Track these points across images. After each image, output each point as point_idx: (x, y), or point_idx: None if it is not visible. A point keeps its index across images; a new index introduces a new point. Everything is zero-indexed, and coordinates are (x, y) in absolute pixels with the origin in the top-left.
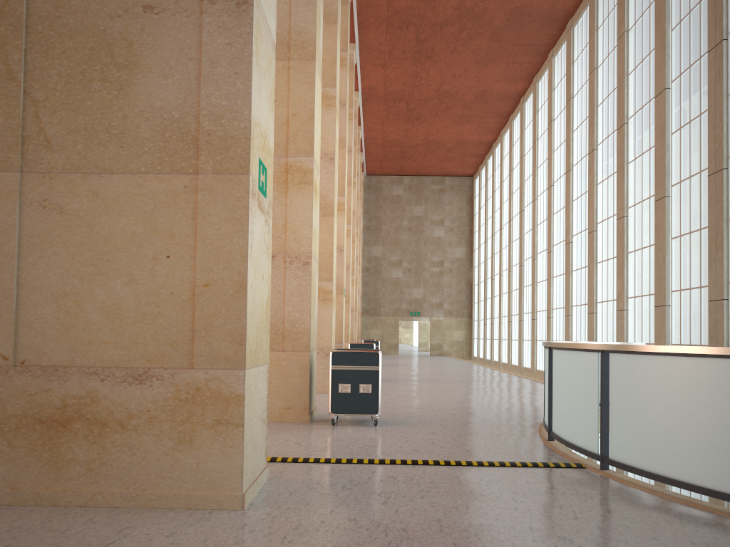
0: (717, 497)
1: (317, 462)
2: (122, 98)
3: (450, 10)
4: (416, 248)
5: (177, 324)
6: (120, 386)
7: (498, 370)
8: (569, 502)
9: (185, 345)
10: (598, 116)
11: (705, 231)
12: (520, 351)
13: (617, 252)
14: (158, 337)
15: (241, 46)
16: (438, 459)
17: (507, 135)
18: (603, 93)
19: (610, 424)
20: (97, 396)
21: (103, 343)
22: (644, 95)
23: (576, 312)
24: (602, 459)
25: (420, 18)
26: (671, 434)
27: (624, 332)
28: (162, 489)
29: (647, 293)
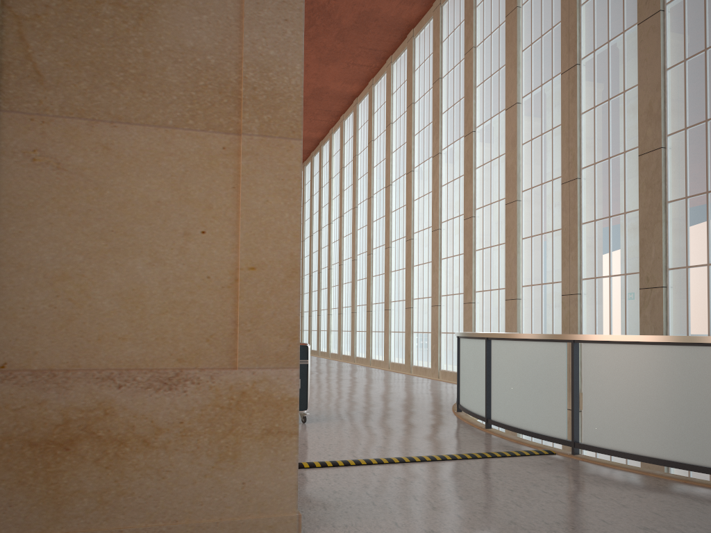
0: None
1: (302, 468)
2: (142, 30)
3: None
4: None
5: (215, 315)
6: (143, 393)
7: (339, 361)
8: (594, 490)
9: (226, 340)
10: (442, 123)
11: (557, 233)
12: (353, 342)
13: (464, 249)
14: (192, 331)
15: None
16: (416, 455)
17: (337, 134)
18: (448, 102)
19: (584, 411)
20: (112, 407)
21: (119, 339)
22: (493, 107)
23: (418, 304)
24: (574, 445)
25: None
26: (661, 417)
27: (472, 323)
28: (199, 518)
29: (496, 288)
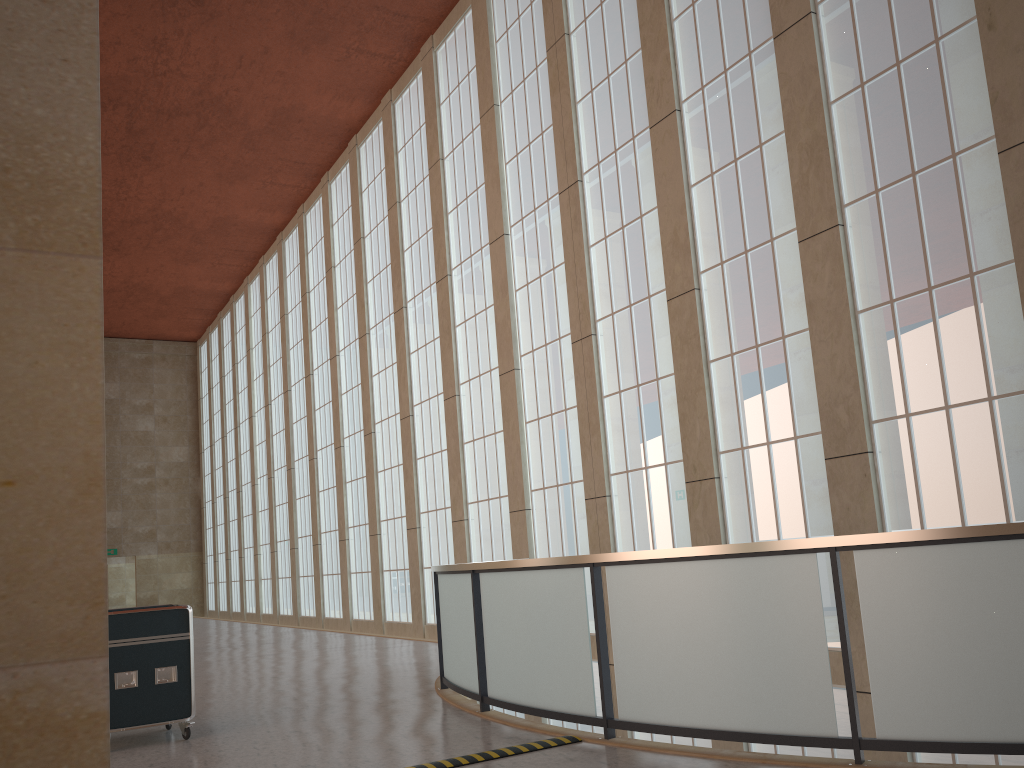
0: (803, 744)
1: None
2: None
3: (186, 93)
4: (108, 448)
5: None
6: None
7: (272, 625)
8: None
9: None
10: (405, 264)
11: (572, 411)
12: (296, 593)
13: (447, 443)
14: None
15: (74, 12)
16: None
17: (256, 285)
18: (411, 235)
19: (616, 669)
20: None
21: None
22: (473, 241)
23: (387, 529)
24: (606, 723)
25: (137, 96)
26: (722, 668)
27: (467, 550)
28: None
29: (496, 496)
